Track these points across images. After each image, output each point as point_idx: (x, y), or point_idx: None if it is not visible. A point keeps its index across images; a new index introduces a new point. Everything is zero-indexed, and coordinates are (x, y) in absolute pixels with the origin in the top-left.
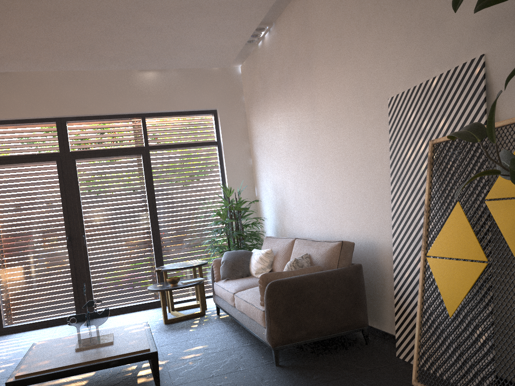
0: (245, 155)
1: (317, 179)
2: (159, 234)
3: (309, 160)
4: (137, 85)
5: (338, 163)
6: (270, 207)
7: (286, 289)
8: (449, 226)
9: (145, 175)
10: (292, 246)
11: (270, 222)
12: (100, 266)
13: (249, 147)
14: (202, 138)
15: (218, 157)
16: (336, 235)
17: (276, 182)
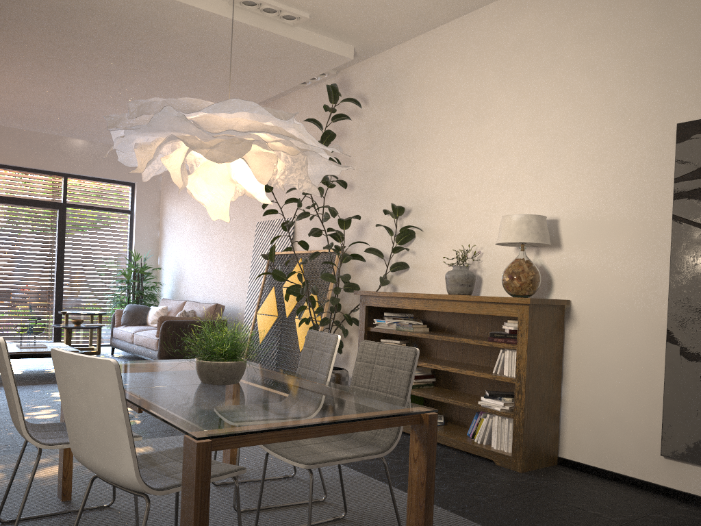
0: (154, 227)
1: (210, 260)
2: (62, 283)
3: (207, 245)
4: (66, 148)
5: (225, 252)
6: (170, 275)
7: (175, 326)
8: (268, 298)
9: (58, 228)
10: (183, 306)
11: (168, 288)
12: (1, 303)
13: (159, 221)
14: (117, 205)
15: (129, 224)
16: (216, 302)
17: (179, 256)
